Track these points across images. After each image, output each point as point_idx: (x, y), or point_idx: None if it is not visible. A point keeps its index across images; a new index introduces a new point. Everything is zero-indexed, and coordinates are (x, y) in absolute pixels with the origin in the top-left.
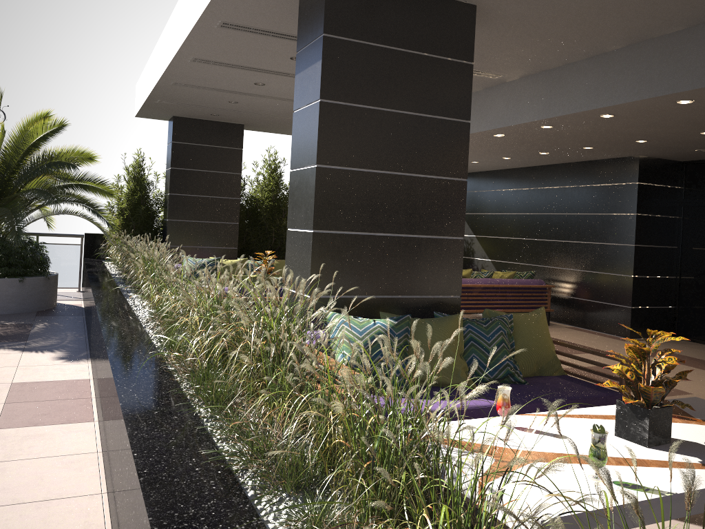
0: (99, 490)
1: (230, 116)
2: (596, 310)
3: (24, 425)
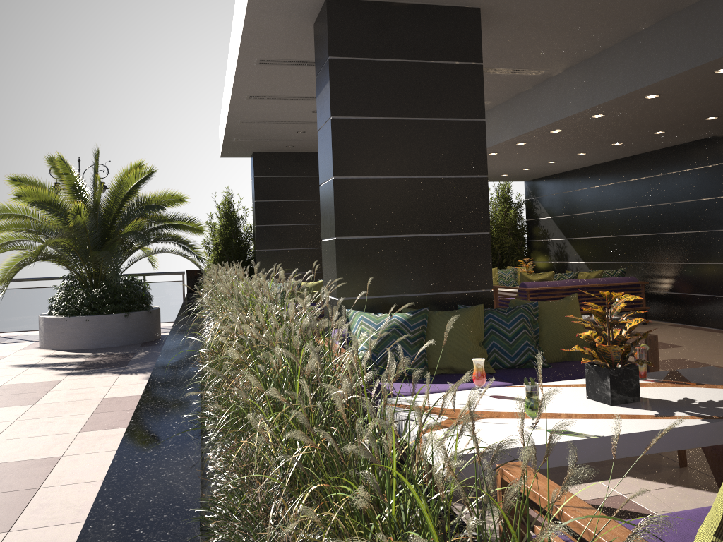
0: None
1: (305, 146)
2: (696, 303)
3: (103, 428)
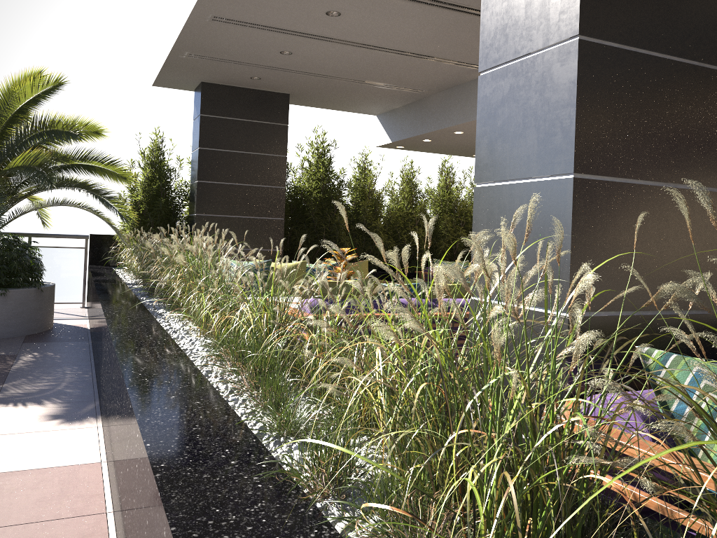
0: None
1: (275, 81)
2: None
3: None
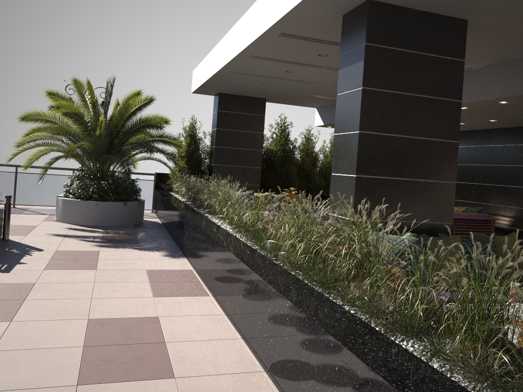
0: (236, 336)
1: (258, 93)
2: None
3: (169, 295)
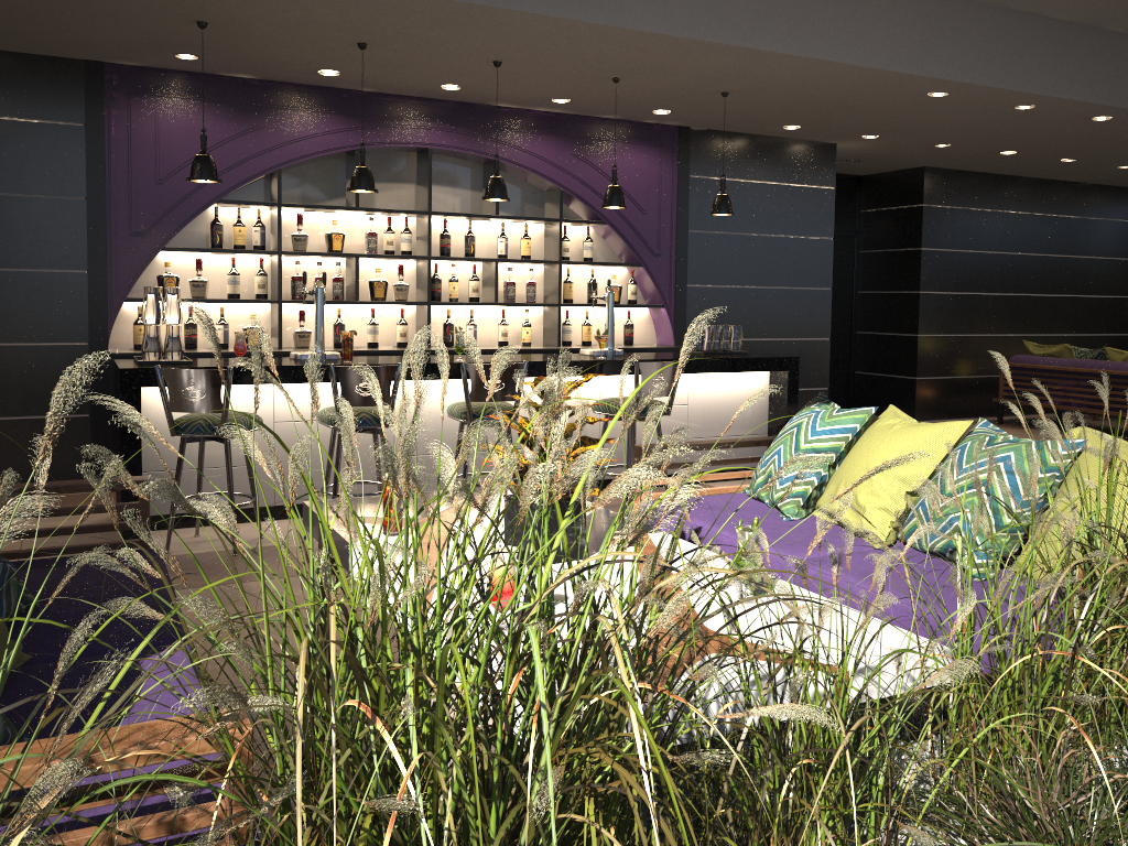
0: None
1: None
2: None
3: None
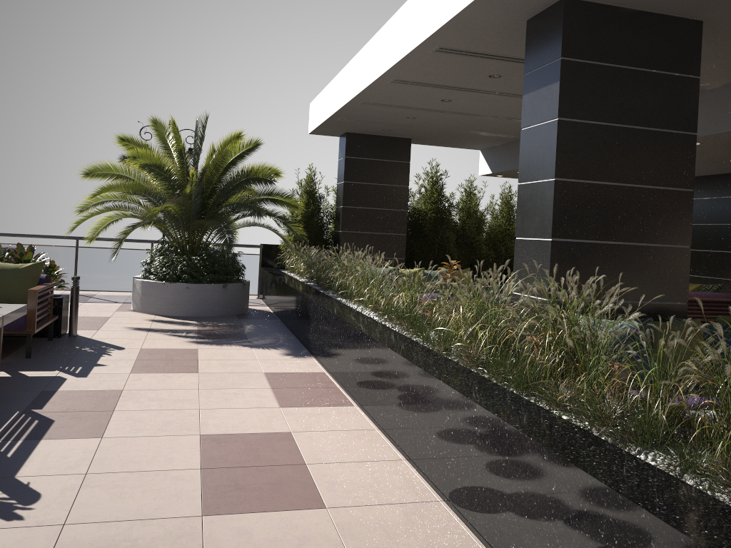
0: (398, 457)
1: (401, 131)
2: None
3: (300, 405)
